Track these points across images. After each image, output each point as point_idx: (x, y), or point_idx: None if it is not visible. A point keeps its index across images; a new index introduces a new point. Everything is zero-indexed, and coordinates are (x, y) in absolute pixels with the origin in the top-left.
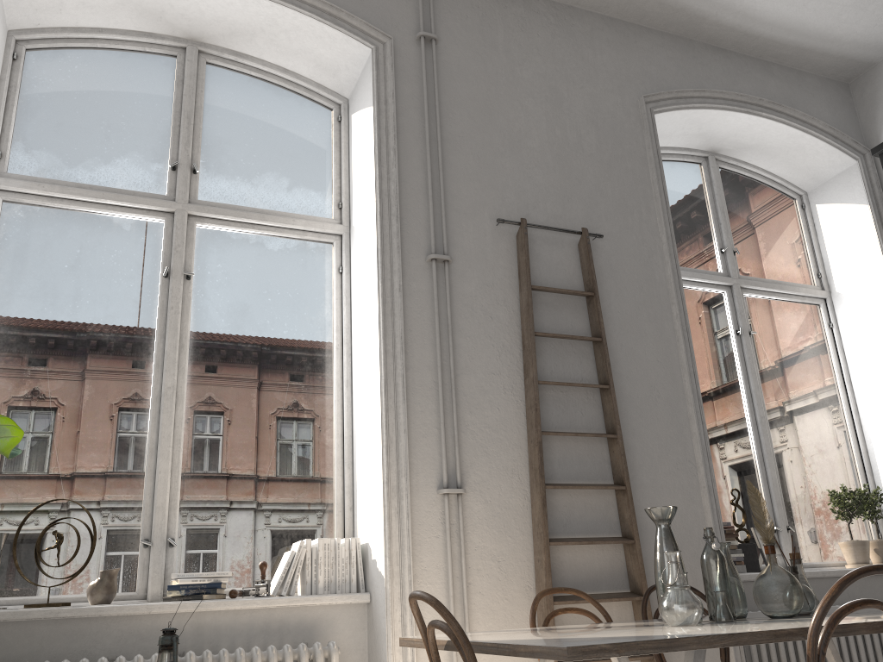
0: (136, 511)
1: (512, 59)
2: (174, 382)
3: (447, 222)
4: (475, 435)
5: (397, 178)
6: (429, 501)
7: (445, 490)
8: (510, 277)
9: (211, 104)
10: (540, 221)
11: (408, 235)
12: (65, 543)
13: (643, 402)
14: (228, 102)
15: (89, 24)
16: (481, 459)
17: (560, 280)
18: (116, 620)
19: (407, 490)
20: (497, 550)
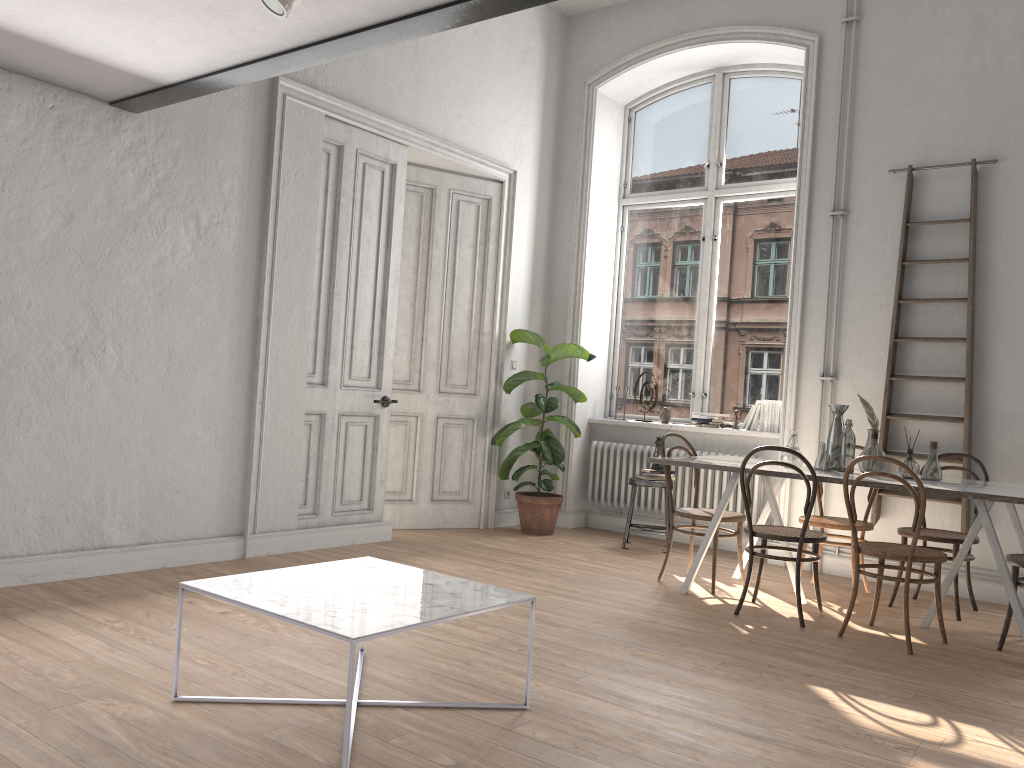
0: (690, 378)
1: (936, 1)
2: (705, 306)
3: (850, 181)
4: (852, 341)
5: (809, 158)
6: (813, 383)
7: (818, 378)
8: (900, 216)
9: (732, 111)
10: (938, 159)
11: (817, 199)
12: (659, 392)
13: (1018, 309)
14: (742, 105)
15: (660, 84)
16: (854, 357)
17: (948, 210)
18: (668, 431)
19: (795, 377)
20: (858, 417)
